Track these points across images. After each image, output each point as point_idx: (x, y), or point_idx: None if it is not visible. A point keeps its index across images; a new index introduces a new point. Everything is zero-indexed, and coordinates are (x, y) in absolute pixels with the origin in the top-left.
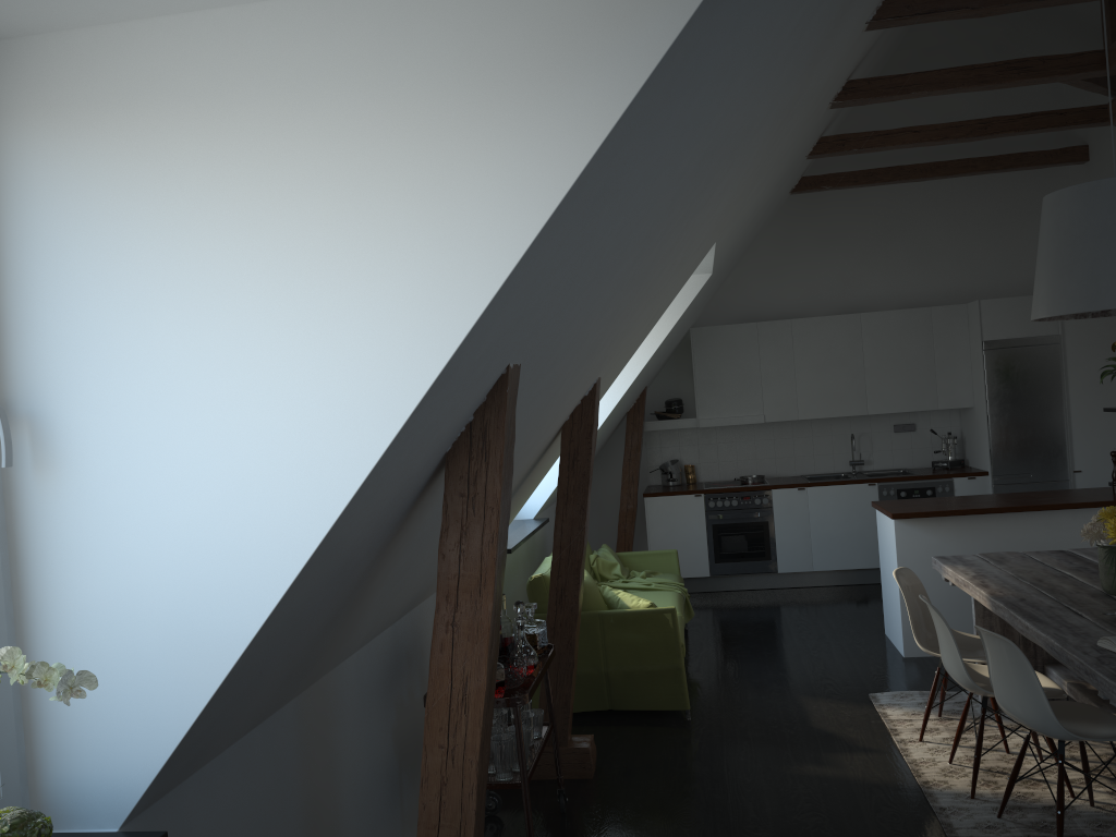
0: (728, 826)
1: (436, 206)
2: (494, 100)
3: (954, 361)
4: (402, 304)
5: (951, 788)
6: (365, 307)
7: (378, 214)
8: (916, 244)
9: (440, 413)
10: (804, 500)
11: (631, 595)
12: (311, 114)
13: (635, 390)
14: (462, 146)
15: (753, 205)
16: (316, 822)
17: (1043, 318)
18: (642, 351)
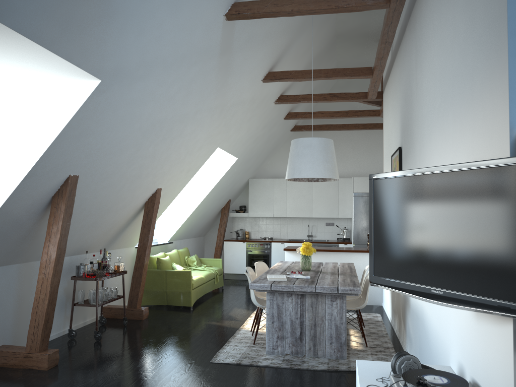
0: (170, 332)
1: (31, 134)
2: (46, 112)
3: (345, 199)
4: (22, 156)
5: (248, 329)
6: (14, 156)
7: (19, 135)
8: (339, 154)
9: (38, 183)
10: (283, 247)
11: (180, 266)
12: (7, 111)
13: (217, 199)
14: (38, 122)
15: (244, 135)
16: (22, 301)
17: (296, 180)
18: (211, 184)
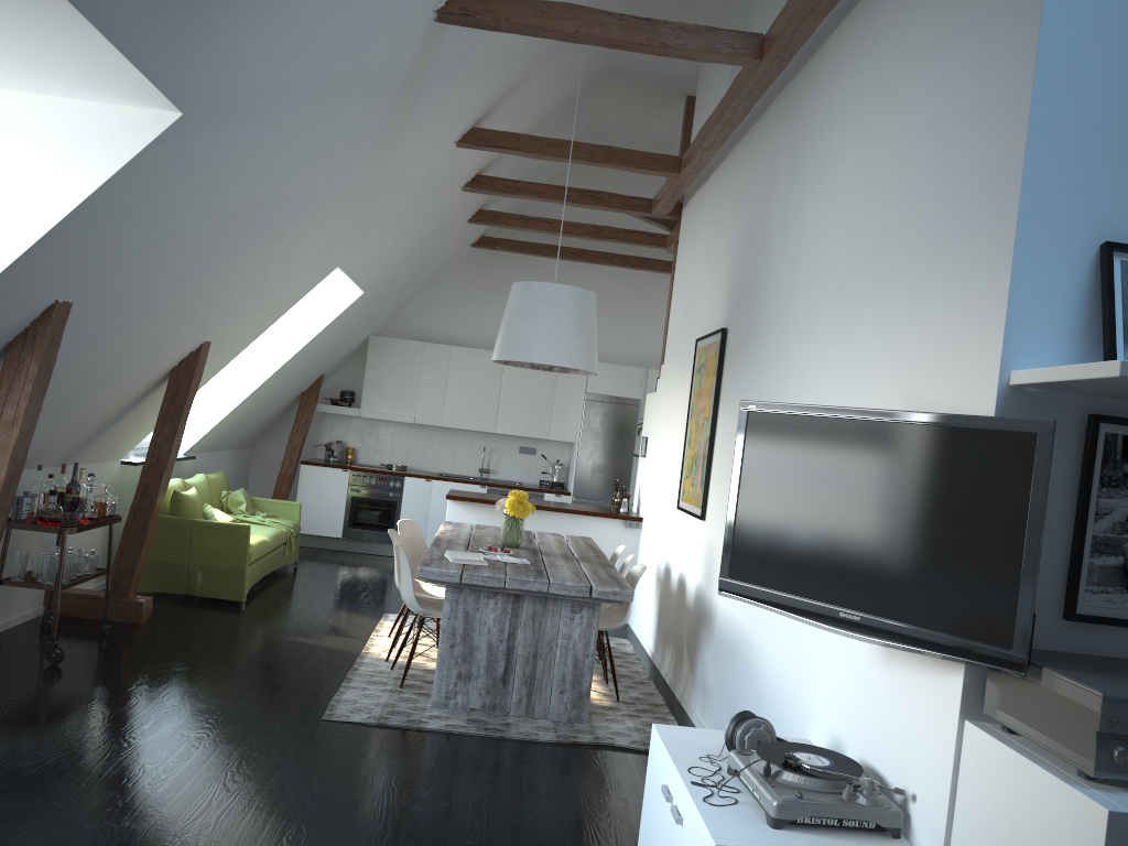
0: (214, 653)
1: None
2: (40, 160)
3: (567, 404)
4: None
5: (380, 656)
6: None
7: None
8: None
9: None
10: (429, 490)
11: (223, 513)
12: None
13: (302, 373)
14: (19, 178)
15: (389, 247)
16: None
17: (508, 363)
18: (298, 340)
